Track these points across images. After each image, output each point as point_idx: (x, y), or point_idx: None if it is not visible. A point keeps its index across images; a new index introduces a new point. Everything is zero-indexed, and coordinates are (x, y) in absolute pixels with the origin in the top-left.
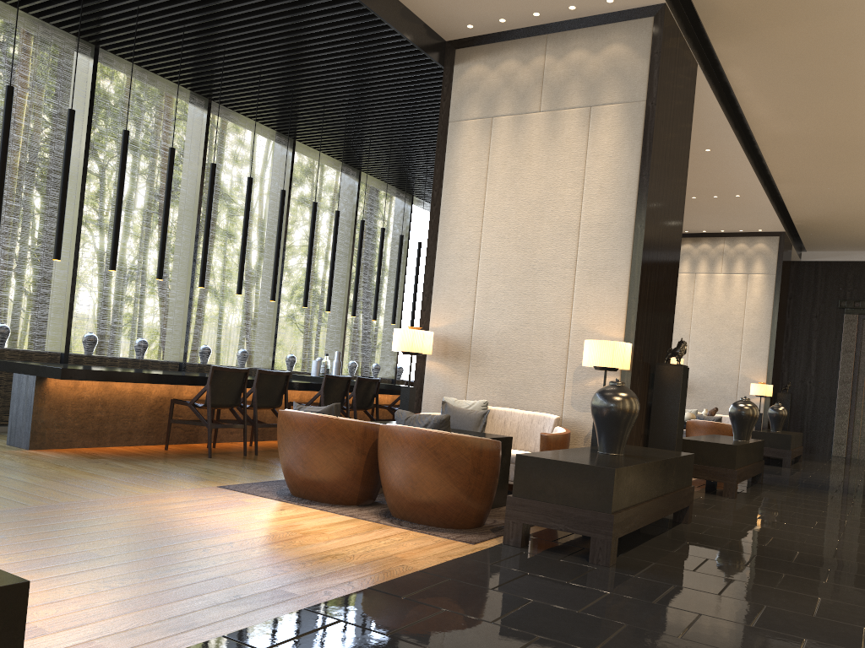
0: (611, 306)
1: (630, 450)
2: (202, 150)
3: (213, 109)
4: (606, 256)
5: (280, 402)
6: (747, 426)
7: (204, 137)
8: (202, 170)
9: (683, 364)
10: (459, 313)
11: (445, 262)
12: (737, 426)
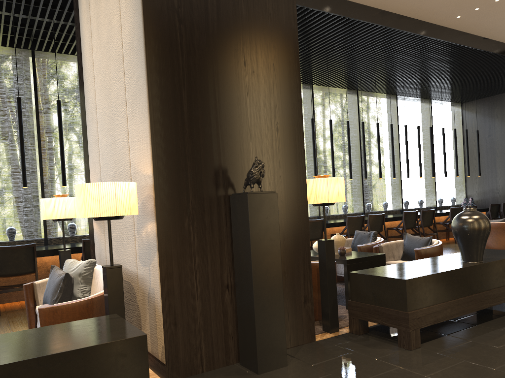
0: (143, 138)
1: (26, 340)
2: (33, 87)
3: (46, 56)
4: (136, 79)
5: (32, 269)
6: (471, 244)
7: (33, 77)
8: (35, 101)
9: (255, 191)
10: (96, 174)
11: (89, 128)
12: (460, 245)
